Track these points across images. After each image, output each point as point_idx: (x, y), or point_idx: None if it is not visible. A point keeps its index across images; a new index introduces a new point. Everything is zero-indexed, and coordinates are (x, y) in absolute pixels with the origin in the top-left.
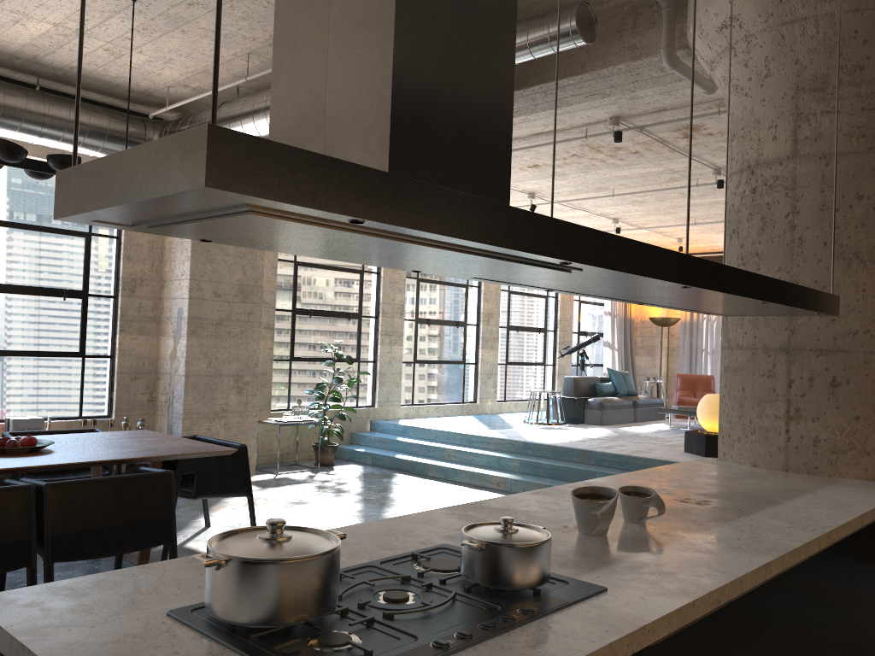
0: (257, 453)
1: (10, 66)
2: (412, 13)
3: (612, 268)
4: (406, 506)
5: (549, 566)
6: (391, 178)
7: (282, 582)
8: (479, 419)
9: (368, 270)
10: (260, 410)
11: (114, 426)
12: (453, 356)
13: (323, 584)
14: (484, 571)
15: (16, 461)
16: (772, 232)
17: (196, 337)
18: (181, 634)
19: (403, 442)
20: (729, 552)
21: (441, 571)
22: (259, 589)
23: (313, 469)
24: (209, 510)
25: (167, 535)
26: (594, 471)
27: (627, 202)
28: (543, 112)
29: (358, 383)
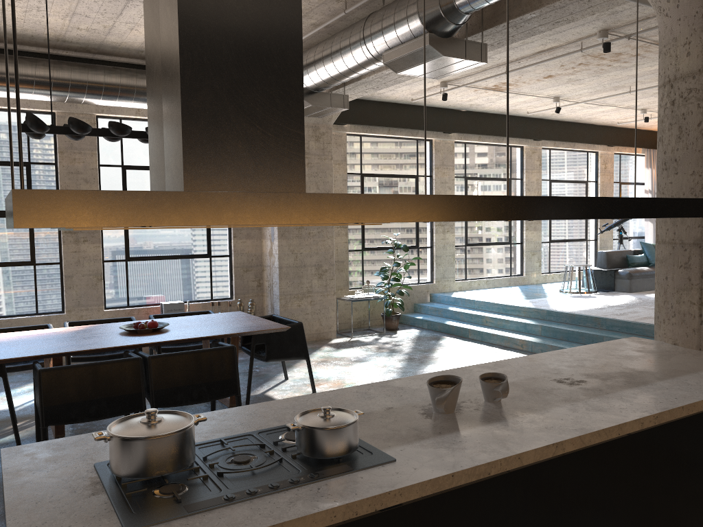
0: (340, 321)
1: (139, 57)
2: (196, 68)
3: (407, 220)
4: (439, 364)
5: (351, 442)
6: (168, 194)
7: (139, 451)
8: (522, 290)
9: (422, 174)
10: (340, 289)
11: (234, 305)
12: (500, 238)
13: (171, 453)
14: (302, 444)
15: (140, 339)
16: (687, 140)
17: (284, 239)
18: (89, 479)
19: (452, 311)
20: (537, 431)
21: (292, 441)
22: (126, 455)
23: (380, 333)
24: (292, 366)
25: (233, 389)
26: (602, 335)
27: (648, 94)
28: (537, 35)
29: (418, 264)
